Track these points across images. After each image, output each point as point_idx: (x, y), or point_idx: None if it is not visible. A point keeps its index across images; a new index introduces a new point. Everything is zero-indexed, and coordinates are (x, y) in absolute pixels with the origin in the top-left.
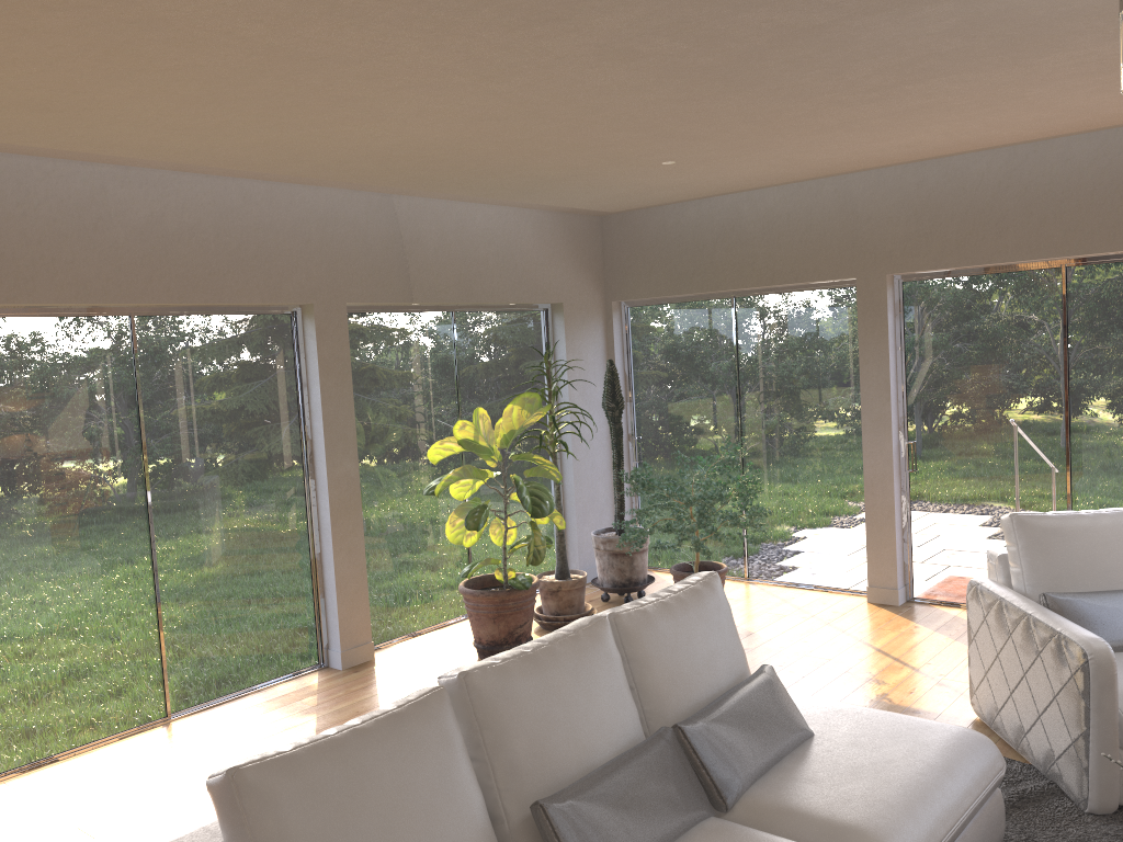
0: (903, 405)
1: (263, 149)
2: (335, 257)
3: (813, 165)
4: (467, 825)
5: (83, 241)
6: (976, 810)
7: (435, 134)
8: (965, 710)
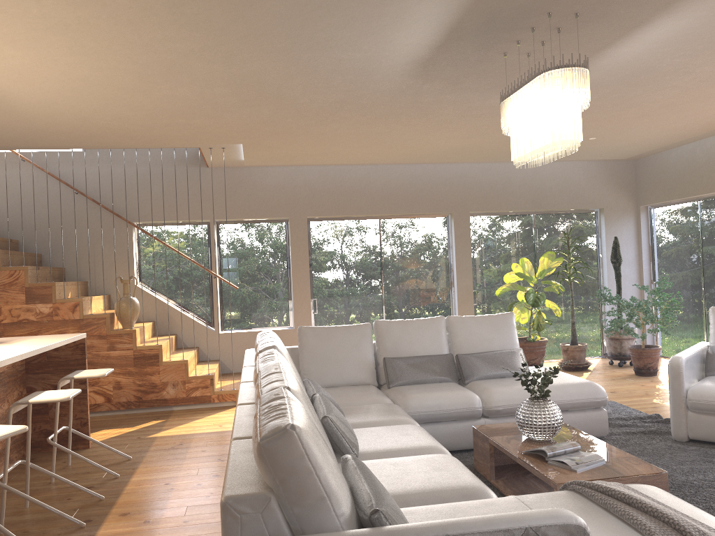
0: None
1: (406, 156)
2: (464, 192)
3: (685, 128)
4: (361, 358)
5: (360, 193)
6: (566, 405)
7: (457, 144)
8: None
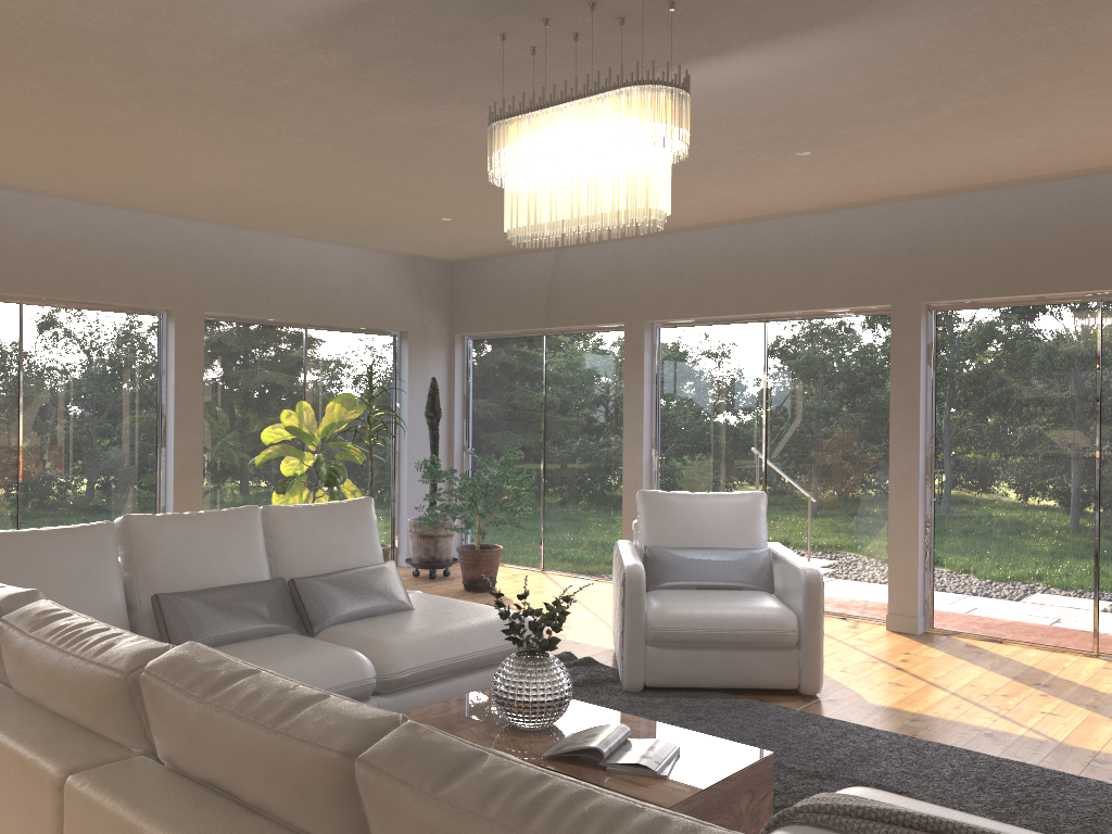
0: (655, 427)
1: (116, 186)
2: (198, 275)
3: None
4: (102, 598)
5: None
6: (495, 656)
7: (238, 183)
8: (613, 644)
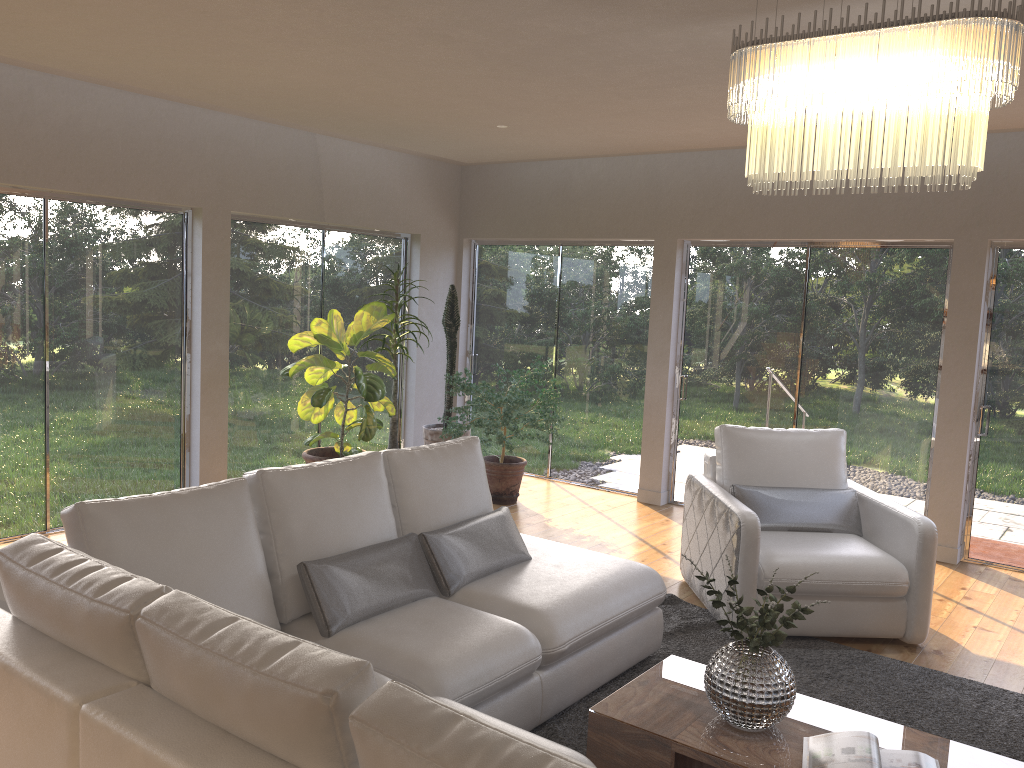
0: (680, 345)
1: (166, 75)
2: (225, 171)
3: (621, 142)
4: (248, 569)
5: (10, 132)
6: (632, 615)
7: (306, 80)
8: (677, 575)
